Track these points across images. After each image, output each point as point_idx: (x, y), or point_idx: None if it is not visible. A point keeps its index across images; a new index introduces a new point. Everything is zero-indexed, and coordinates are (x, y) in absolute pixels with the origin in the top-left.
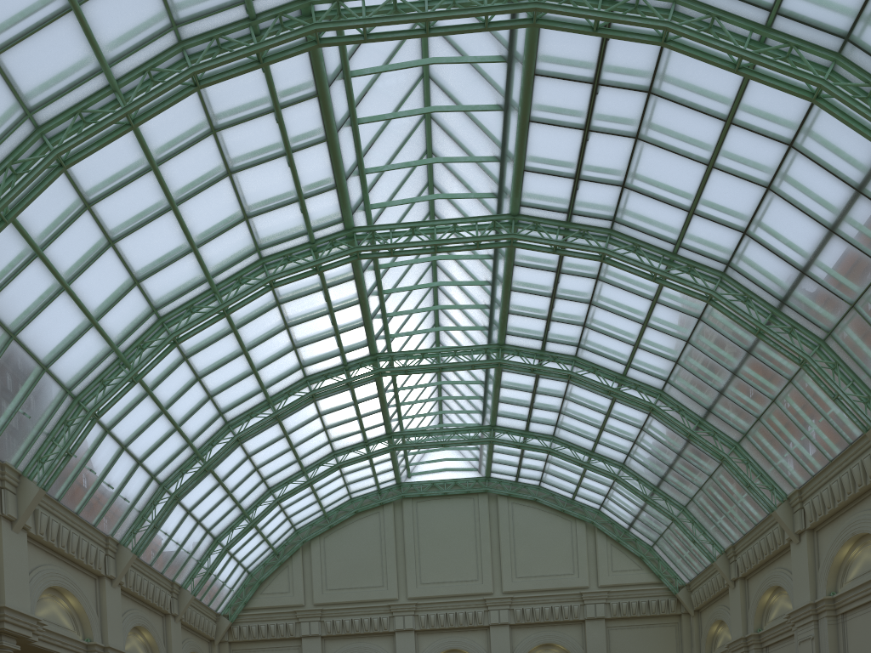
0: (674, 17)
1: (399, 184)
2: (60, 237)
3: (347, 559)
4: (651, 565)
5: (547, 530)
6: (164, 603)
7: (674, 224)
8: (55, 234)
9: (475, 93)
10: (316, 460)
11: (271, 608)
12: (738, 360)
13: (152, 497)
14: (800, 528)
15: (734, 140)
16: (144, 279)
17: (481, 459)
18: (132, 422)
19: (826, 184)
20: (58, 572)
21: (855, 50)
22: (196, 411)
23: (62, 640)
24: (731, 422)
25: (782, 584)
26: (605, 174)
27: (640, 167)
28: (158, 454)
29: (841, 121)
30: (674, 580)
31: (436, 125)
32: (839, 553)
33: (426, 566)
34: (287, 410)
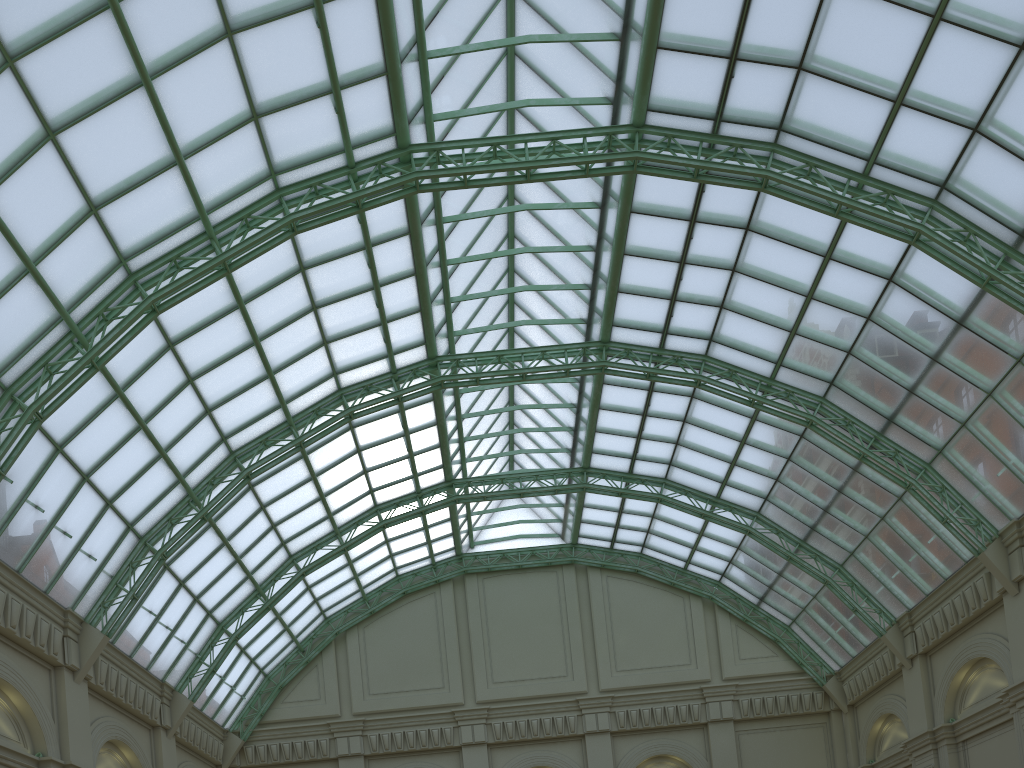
0: None
1: (470, 93)
2: None
3: (395, 655)
4: (789, 650)
5: (653, 609)
6: (151, 710)
7: (870, 125)
8: None
9: None
10: (353, 517)
11: (297, 721)
12: (943, 338)
13: (130, 557)
14: (1021, 573)
15: None
16: (104, 204)
17: (566, 519)
18: (95, 438)
19: None
20: None
21: None
22: (188, 431)
23: None
24: (922, 434)
25: (990, 654)
26: (775, 48)
27: (828, 31)
28: (136, 492)
29: None
30: (819, 668)
31: (523, 3)
32: None
33: (499, 660)
34: (316, 435)
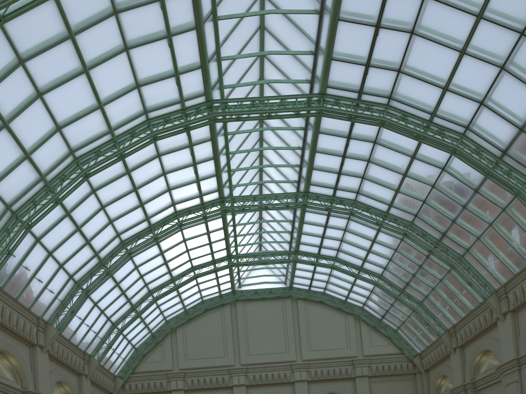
0: None
1: (242, 74)
2: (1, 84)
3: (200, 340)
4: (396, 342)
5: (329, 320)
6: (79, 366)
7: (432, 98)
8: None
9: (298, 3)
10: (181, 272)
11: (151, 372)
12: (468, 197)
13: (70, 291)
14: (505, 310)
15: (482, 31)
16: (64, 126)
17: (287, 275)
18: (56, 235)
19: None
20: (2, 339)
21: None
22: (101, 231)
23: (5, 387)
24: (459, 241)
25: (491, 348)
26: (387, 62)
27: (412, 55)
28: (74, 260)
29: None
30: (411, 351)
31: (268, 33)
32: None
33: (252, 344)
34: (163, 234)
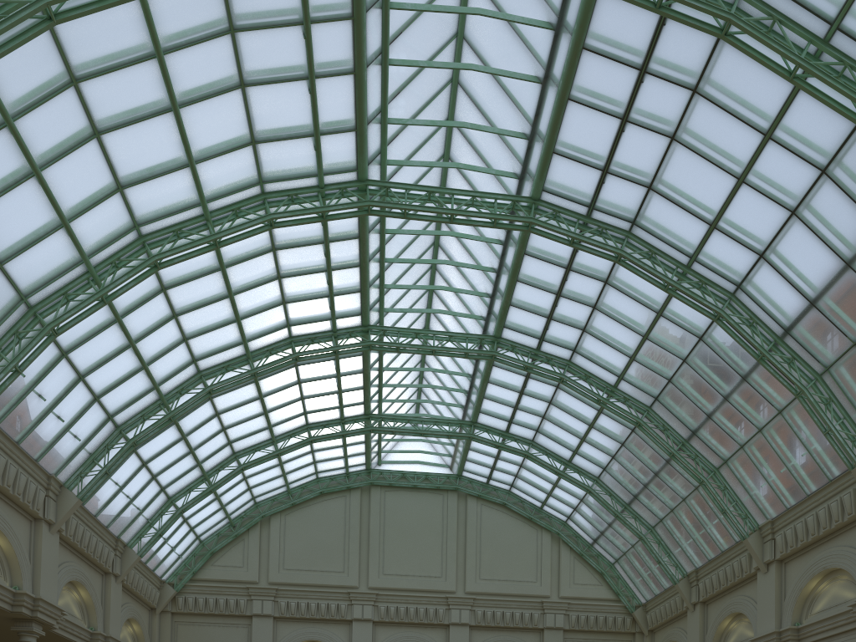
0: (735, 13)
1: (417, 146)
2: (37, 111)
3: (308, 540)
4: (611, 582)
5: (513, 535)
6: (106, 560)
7: (693, 235)
8: (31, 105)
9: (512, 60)
10: (288, 430)
11: (222, 581)
12: (732, 386)
13: (106, 440)
14: (770, 558)
15: (769, 157)
16: (129, 186)
17: (455, 456)
18: (94, 349)
19: (851, 216)
20: None
21: None
22: (167, 352)
23: None
24: (714, 447)
25: (745, 611)
26: (634, 172)
27: (670, 170)
28: (119, 392)
29: None
30: (631, 599)
31: (463, 92)
32: (808, 586)
33: (390, 557)
34: (268, 369)
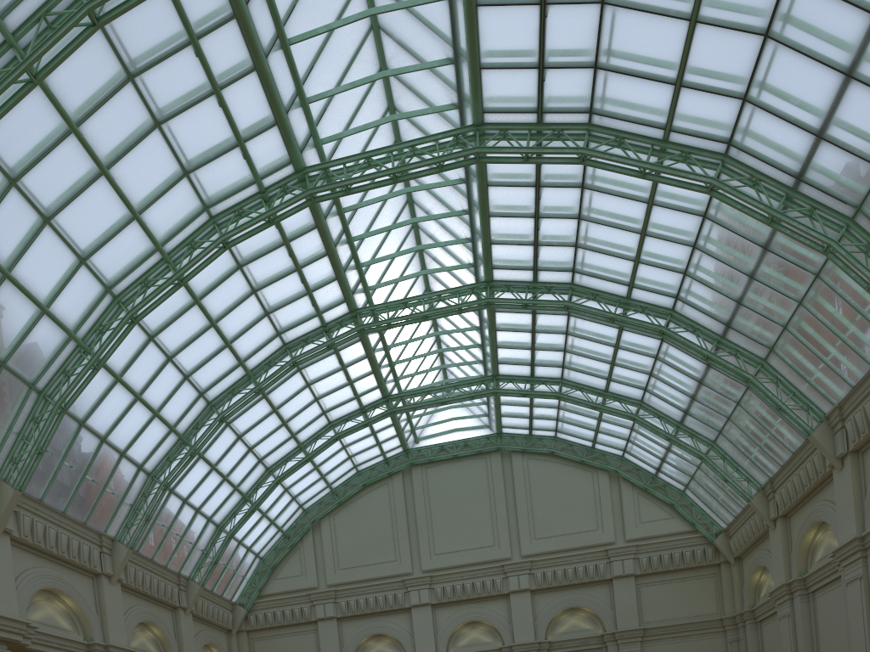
0: None
1: (353, 111)
2: None
3: (358, 536)
4: (683, 512)
5: (566, 484)
6: (171, 596)
7: (660, 103)
8: None
9: None
10: (313, 434)
11: (286, 593)
12: (754, 260)
13: (142, 489)
14: (842, 451)
15: None
16: (89, 256)
17: (490, 414)
18: (106, 412)
19: (836, 14)
20: (49, 574)
21: None
22: (173, 394)
23: (60, 642)
24: (754, 335)
25: (826, 519)
26: (572, 56)
27: (611, 38)
28: (141, 443)
29: None
30: (711, 526)
31: (386, 35)
32: None
33: (439, 536)
34: (269, 382)
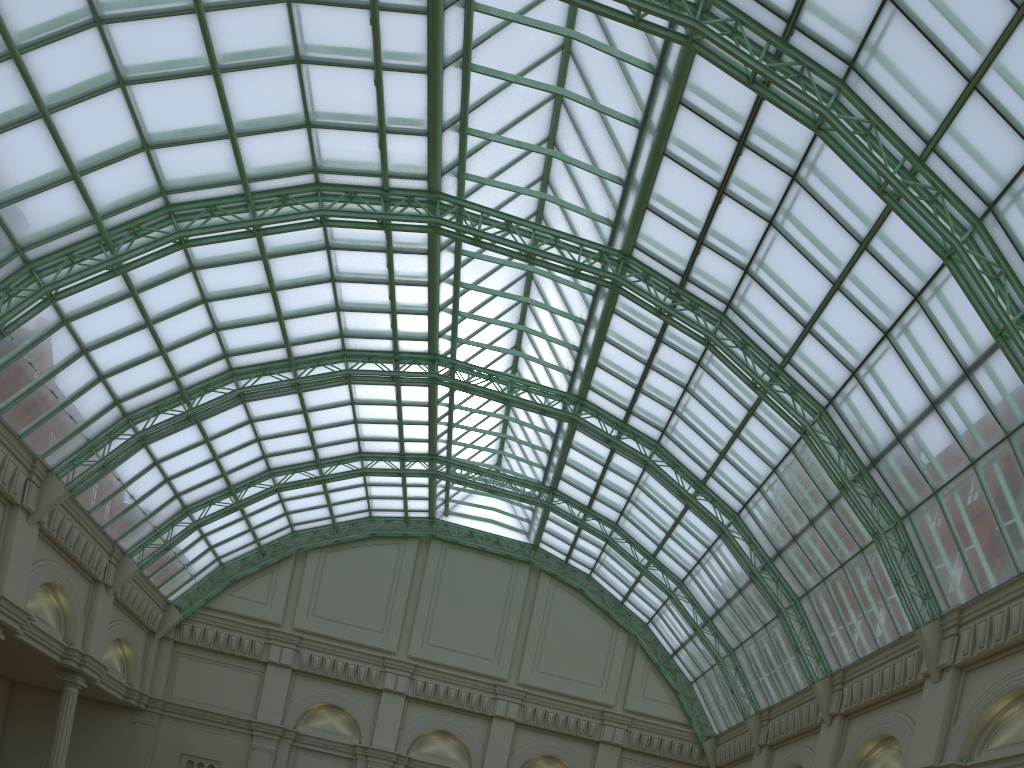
0: (834, 106)
1: (507, 163)
2: (50, 47)
3: (347, 587)
4: (684, 703)
5: (585, 628)
6: (97, 566)
7: (787, 334)
8: (44, 39)
9: (614, 94)
10: (337, 456)
11: (239, 616)
12: (818, 510)
13: (110, 428)
14: (834, 710)
15: (864, 269)
16: (157, 147)
17: (533, 523)
18: (102, 322)
19: (939, 353)
20: None
21: (995, 223)
22: (192, 341)
23: None
24: (797, 574)
25: (804, 764)
26: (730, 249)
27: (767, 256)
28: (130, 376)
29: (964, 292)
30: (705, 727)
31: (566, 112)
32: (863, 749)
33: (439, 626)
34: (312, 382)
